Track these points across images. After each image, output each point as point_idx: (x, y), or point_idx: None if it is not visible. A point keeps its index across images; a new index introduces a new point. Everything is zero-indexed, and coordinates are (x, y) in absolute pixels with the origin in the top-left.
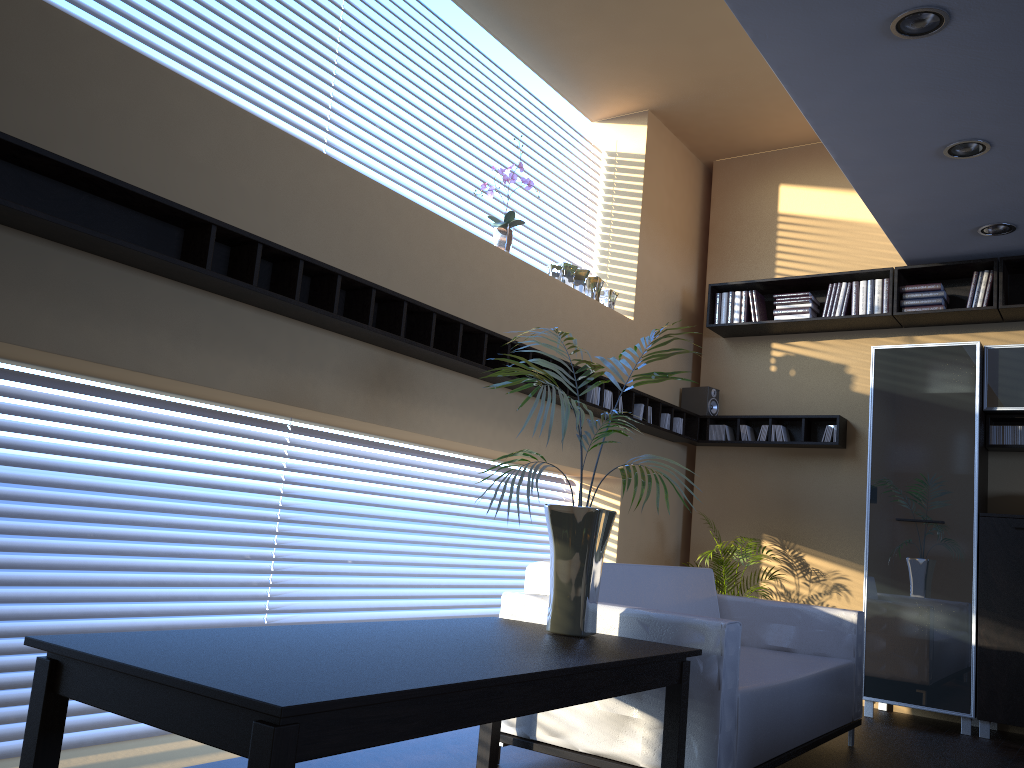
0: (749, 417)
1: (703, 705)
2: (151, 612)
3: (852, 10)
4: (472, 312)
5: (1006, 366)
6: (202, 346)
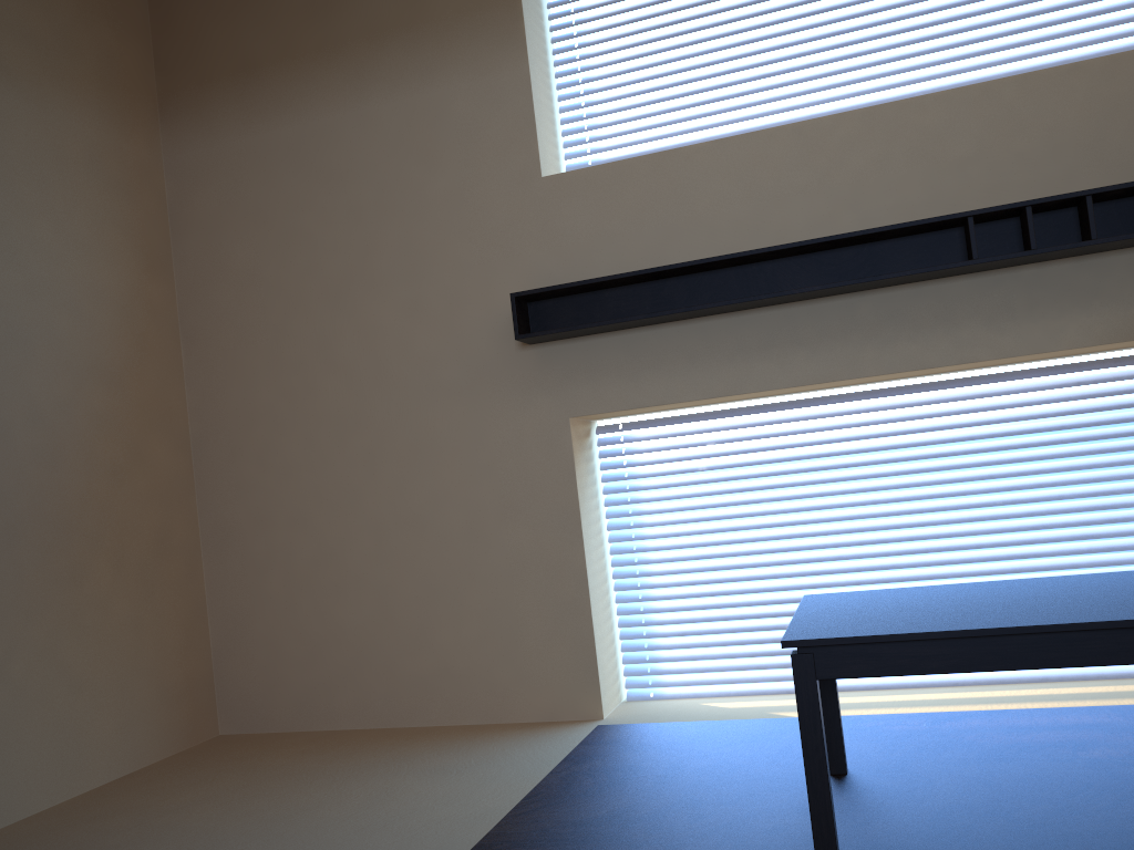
0: None
1: None
2: (1086, 564)
3: None
4: None
5: None
6: (1019, 319)
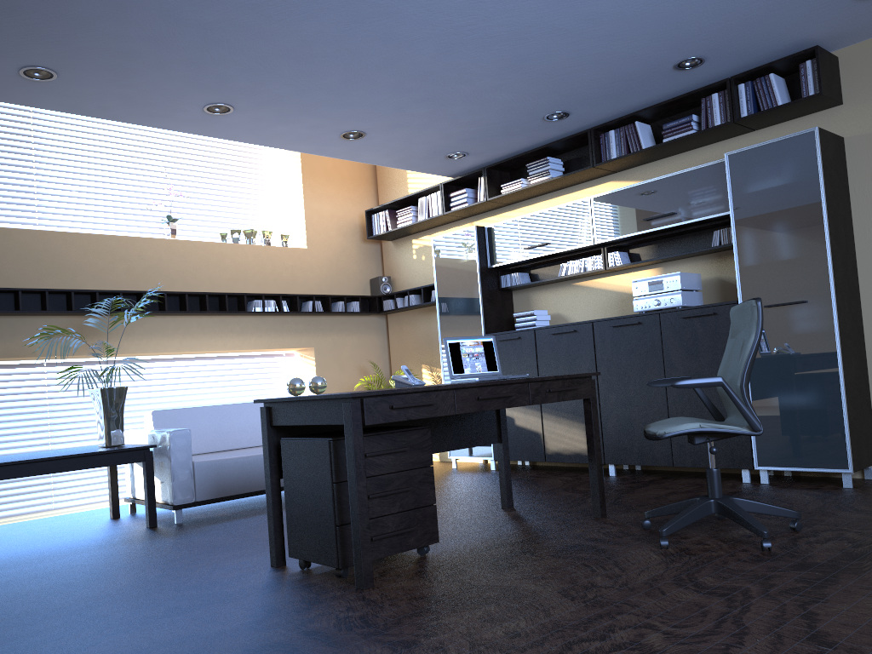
0: (398, 292)
1: (168, 470)
2: None
3: (182, 112)
4: (147, 280)
5: (495, 237)
6: None
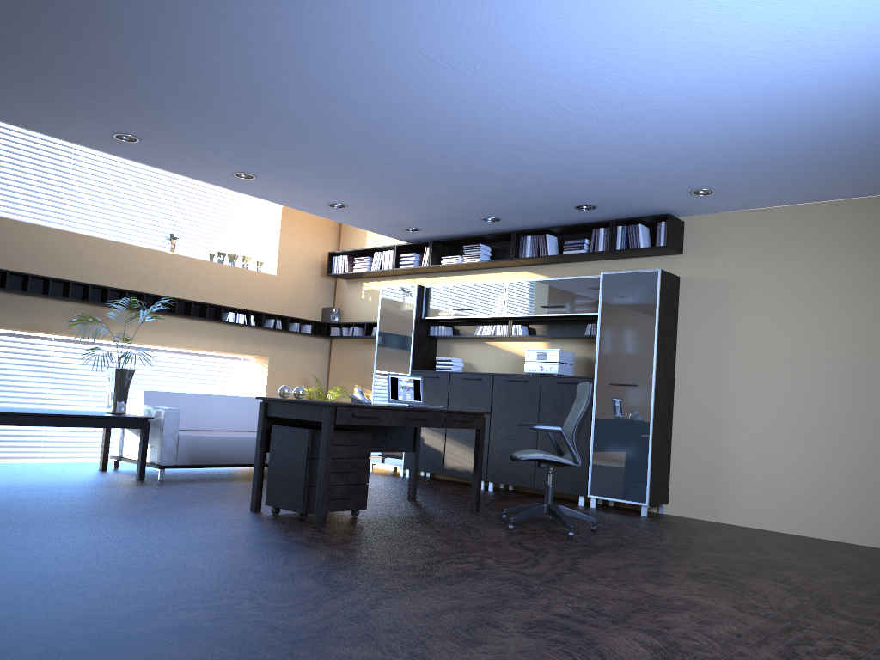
0: (345, 323)
1: (159, 438)
2: None
3: (216, 173)
4: (146, 283)
5: (431, 296)
6: None
